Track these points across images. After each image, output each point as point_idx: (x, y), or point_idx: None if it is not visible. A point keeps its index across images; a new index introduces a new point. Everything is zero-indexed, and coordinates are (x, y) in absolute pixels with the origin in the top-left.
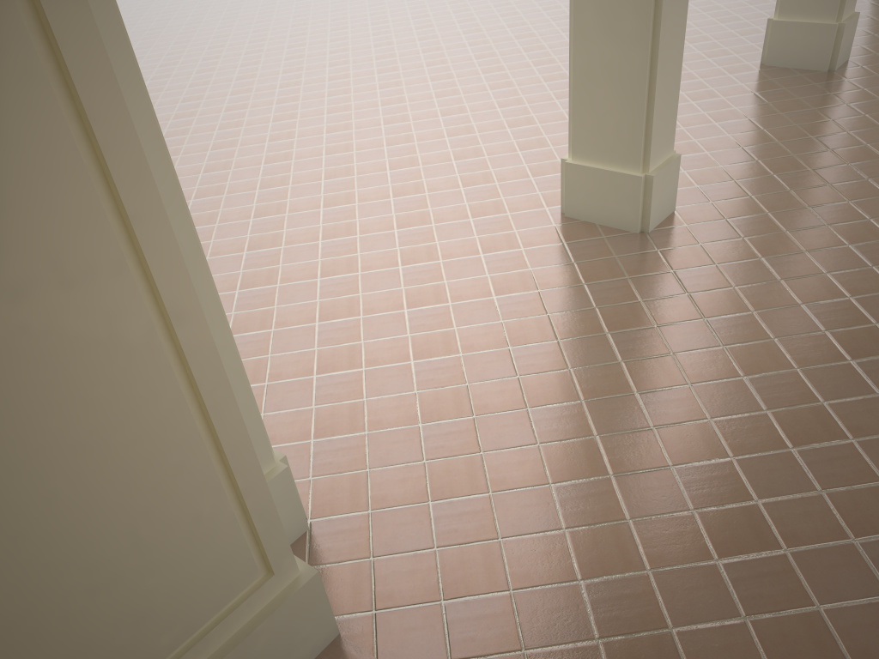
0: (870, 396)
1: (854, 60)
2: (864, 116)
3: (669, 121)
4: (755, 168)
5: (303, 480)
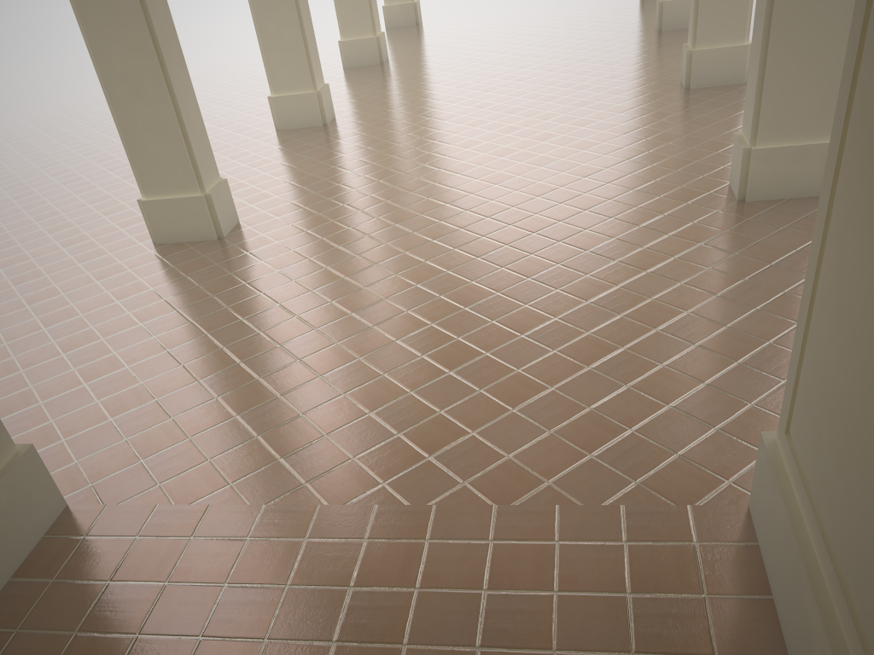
0: (390, 276)
1: (339, 116)
2: (353, 144)
3: (207, 154)
4: (289, 186)
5: None
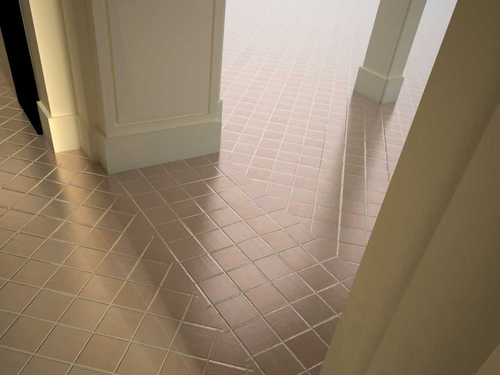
0: None
1: None
2: None
3: (402, 62)
4: None
5: (223, 121)
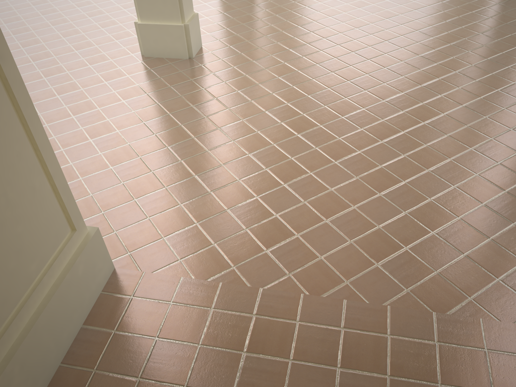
0: (321, 107)
1: None
2: None
3: None
4: (234, 22)
5: None
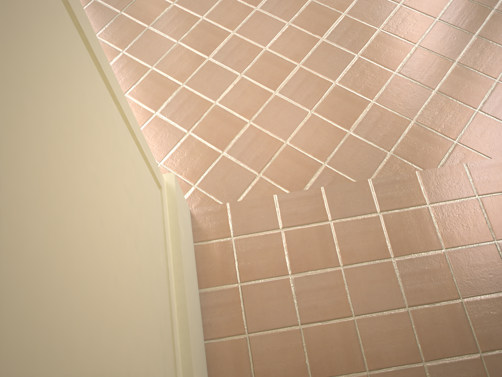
0: None
1: None
2: None
3: None
4: None
5: None
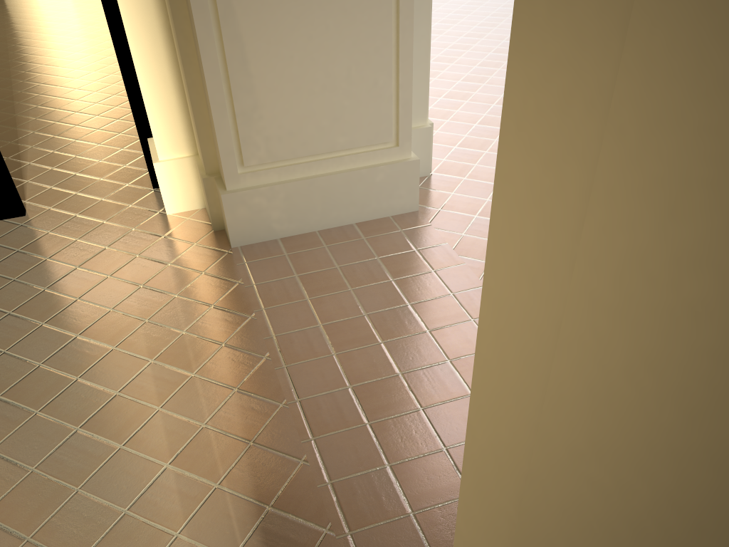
0: None
1: None
2: None
3: None
4: None
5: (439, 159)
